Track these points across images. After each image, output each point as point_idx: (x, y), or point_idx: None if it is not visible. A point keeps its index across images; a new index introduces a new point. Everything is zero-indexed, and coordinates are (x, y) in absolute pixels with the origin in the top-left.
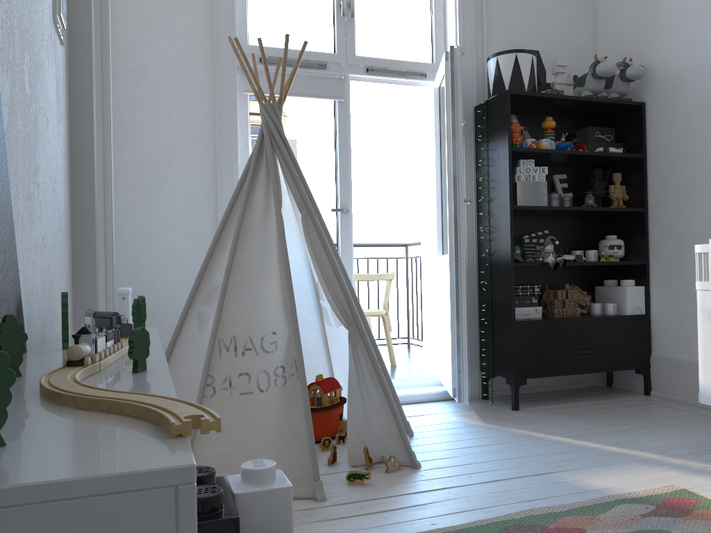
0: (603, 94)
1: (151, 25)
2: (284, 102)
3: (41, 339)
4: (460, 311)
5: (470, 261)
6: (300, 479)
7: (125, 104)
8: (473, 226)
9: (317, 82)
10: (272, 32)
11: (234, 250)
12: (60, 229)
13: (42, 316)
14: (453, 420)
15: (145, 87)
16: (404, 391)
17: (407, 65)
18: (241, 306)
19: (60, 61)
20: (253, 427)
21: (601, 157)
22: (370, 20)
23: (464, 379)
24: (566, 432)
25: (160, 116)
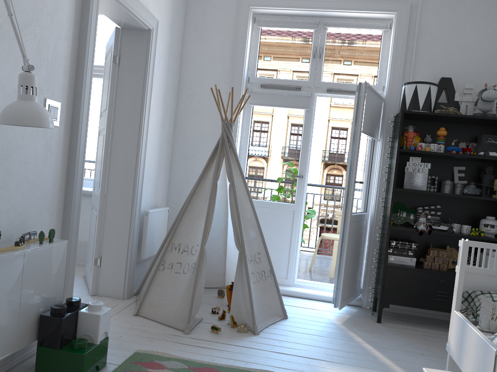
0: (491, 112)
1: (201, 70)
2: (235, 121)
3: (4, 240)
4: (343, 251)
5: (377, 218)
6: (184, 321)
7: (183, 112)
8: (383, 196)
9: (293, 98)
10: (270, 69)
11: (189, 199)
12: (42, 198)
13: (6, 233)
14: (326, 317)
15: (194, 103)
16: (322, 293)
17: (356, 87)
18: (187, 228)
19: (55, 133)
20: (175, 290)
21: (481, 159)
22: (334, 58)
23: (339, 294)
24: (379, 344)
25: (199, 119)
